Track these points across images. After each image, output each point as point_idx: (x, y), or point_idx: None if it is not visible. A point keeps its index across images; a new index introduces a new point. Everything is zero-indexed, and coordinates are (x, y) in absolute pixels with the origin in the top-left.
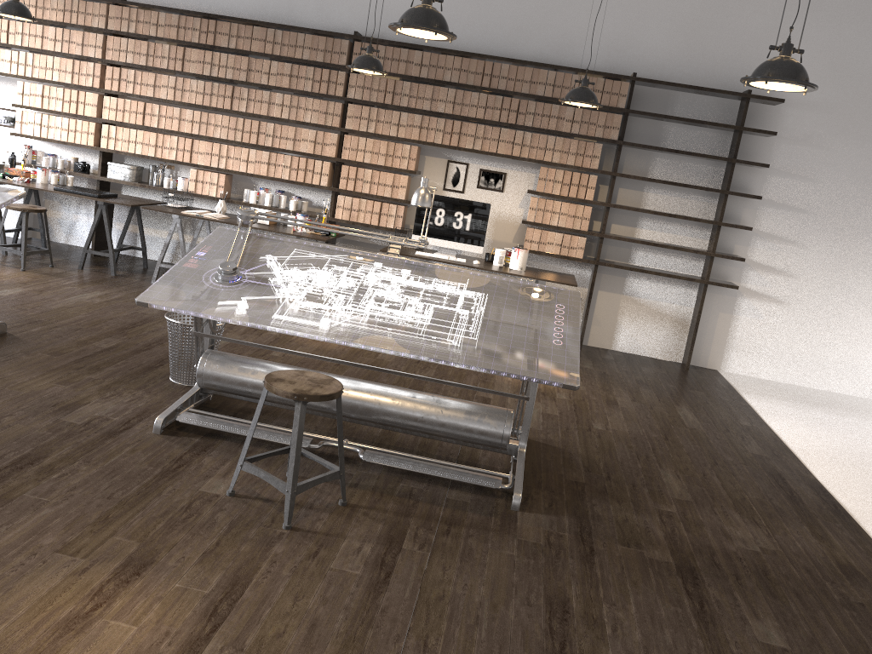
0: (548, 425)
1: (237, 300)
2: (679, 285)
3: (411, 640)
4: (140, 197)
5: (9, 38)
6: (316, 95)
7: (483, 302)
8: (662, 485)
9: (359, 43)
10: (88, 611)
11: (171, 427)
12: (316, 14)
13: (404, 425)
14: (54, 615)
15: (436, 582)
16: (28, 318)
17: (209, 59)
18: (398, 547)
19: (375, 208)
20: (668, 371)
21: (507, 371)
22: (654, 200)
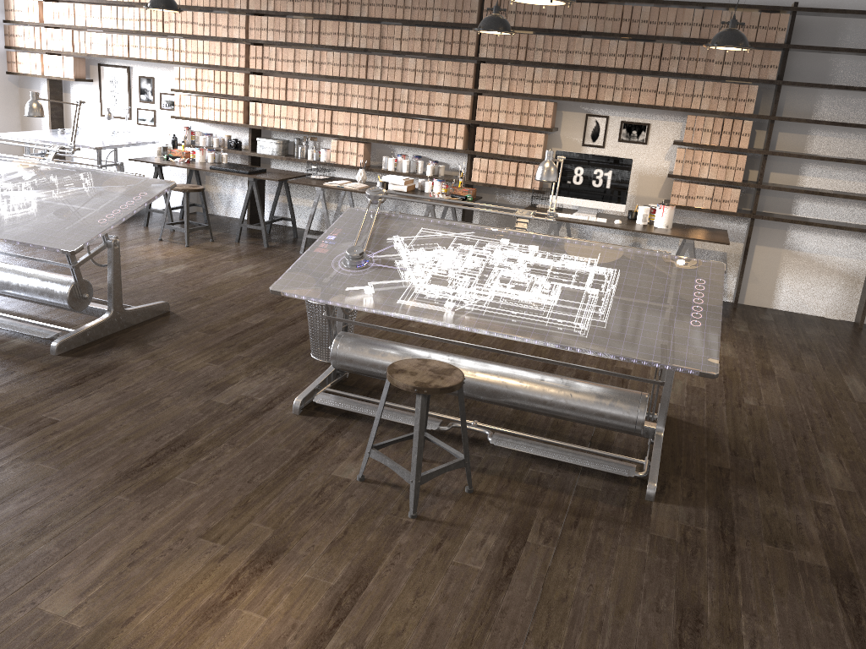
0: (693, 400)
1: (363, 285)
2: (851, 237)
3: (530, 646)
4: (286, 170)
5: (164, 27)
6: (448, 57)
7: (614, 279)
8: (820, 472)
9: None
10: (225, 600)
11: (309, 406)
12: None
13: (532, 408)
14: (195, 602)
15: (559, 581)
16: (189, 296)
17: (343, 29)
18: (522, 540)
19: (512, 169)
20: (836, 333)
21: (637, 358)
22: (820, 143)
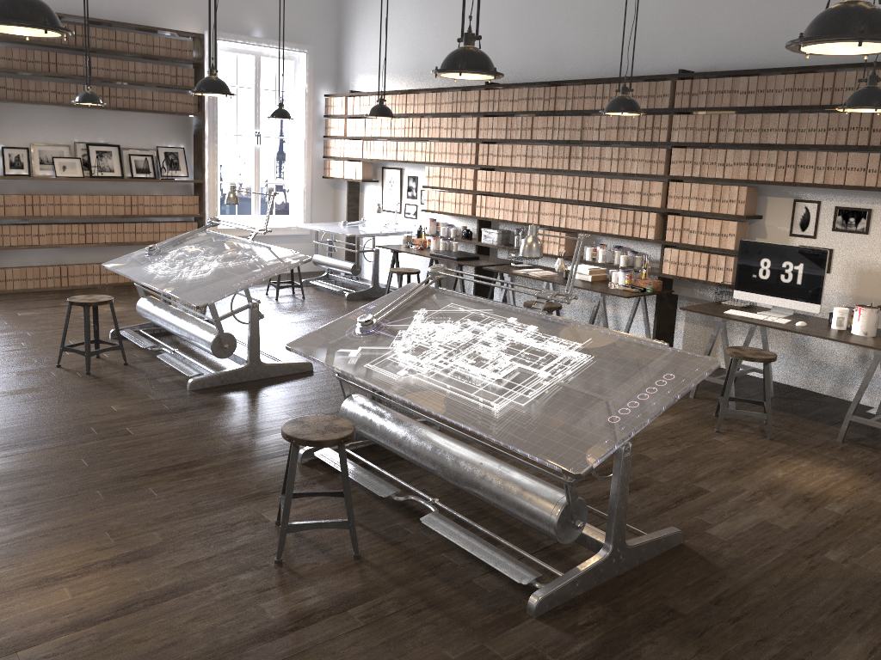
0: (747, 537)
1: (352, 349)
2: None
3: None
4: (502, 259)
5: (420, 133)
6: (640, 144)
7: (575, 365)
8: (816, 653)
9: (681, 81)
10: (64, 577)
11: (318, 459)
12: (649, 60)
13: (470, 492)
14: (45, 572)
15: (327, 651)
16: None
17: (551, 124)
18: (343, 608)
19: (702, 260)
20: None
21: (513, 444)
22: None
